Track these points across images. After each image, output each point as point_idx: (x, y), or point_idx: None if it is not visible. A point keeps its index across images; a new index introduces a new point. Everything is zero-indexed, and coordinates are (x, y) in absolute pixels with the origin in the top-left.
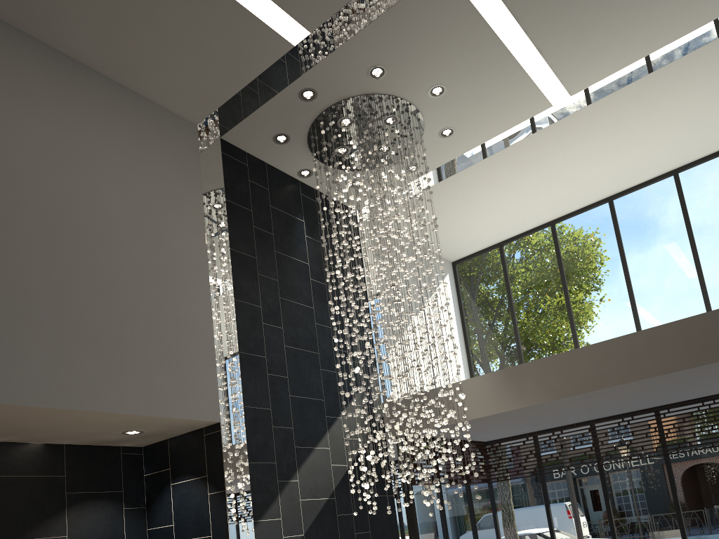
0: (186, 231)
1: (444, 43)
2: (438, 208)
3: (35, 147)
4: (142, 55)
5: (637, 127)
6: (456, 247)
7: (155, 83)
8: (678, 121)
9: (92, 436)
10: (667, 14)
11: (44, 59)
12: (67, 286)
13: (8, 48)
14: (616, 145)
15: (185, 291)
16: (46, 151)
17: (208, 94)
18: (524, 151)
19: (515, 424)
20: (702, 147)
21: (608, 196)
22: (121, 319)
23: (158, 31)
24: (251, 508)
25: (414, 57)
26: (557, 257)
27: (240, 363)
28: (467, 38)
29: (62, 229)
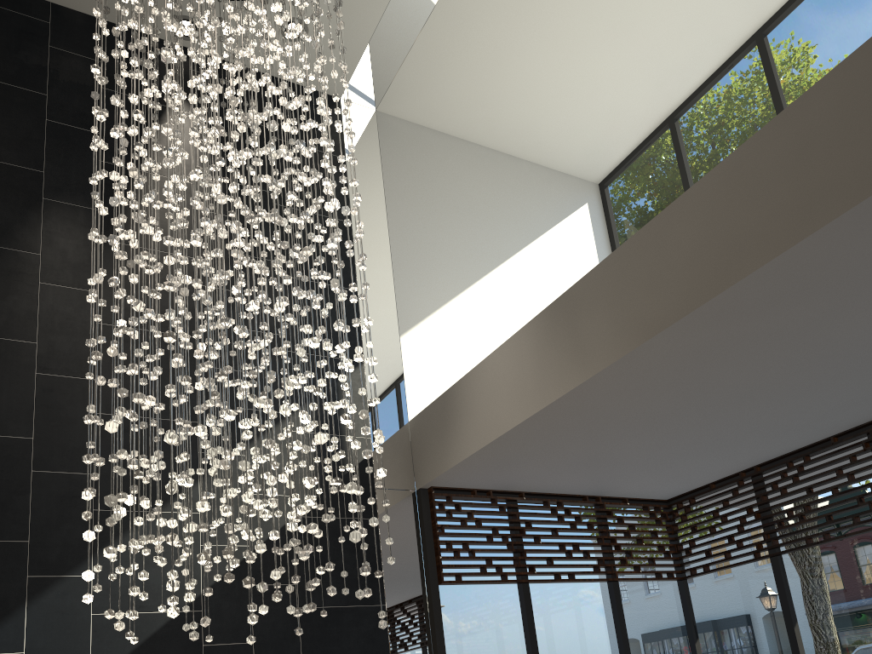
0: None
1: None
2: (489, 53)
3: None
4: None
5: None
6: (585, 146)
7: None
8: None
9: None
10: None
11: None
12: None
13: None
14: None
15: None
16: None
17: None
18: None
19: (661, 446)
20: None
21: None
22: None
23: None
24: None
25: None
26: (773, 98)
27: None
28: None
29: None
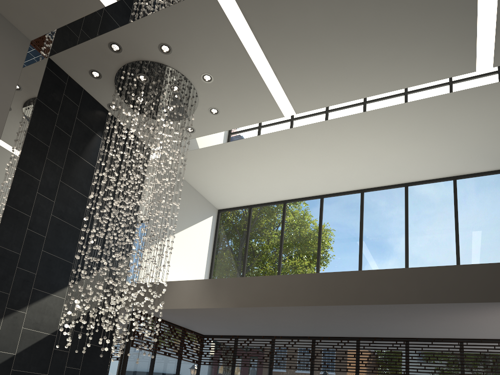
0: None
1: (211, 44)
2: (208, 165)
3: None
4: None
5: (339, 151)
6: (221, 199)
7: None
8: (364, 155)
9: None
10: (355, 78)
11: None
12: None
13: None
14: (325, 159)
15: None
16: None
17: (39, 19)
18: (266, 143)
19: (218, 324)
20: (379, 179)
21: (321, 194)
22: None
23: None
24: None
25: (191, 47)
26: (282, 224)
27: (4, 212)
28: (227, 47)
29: None
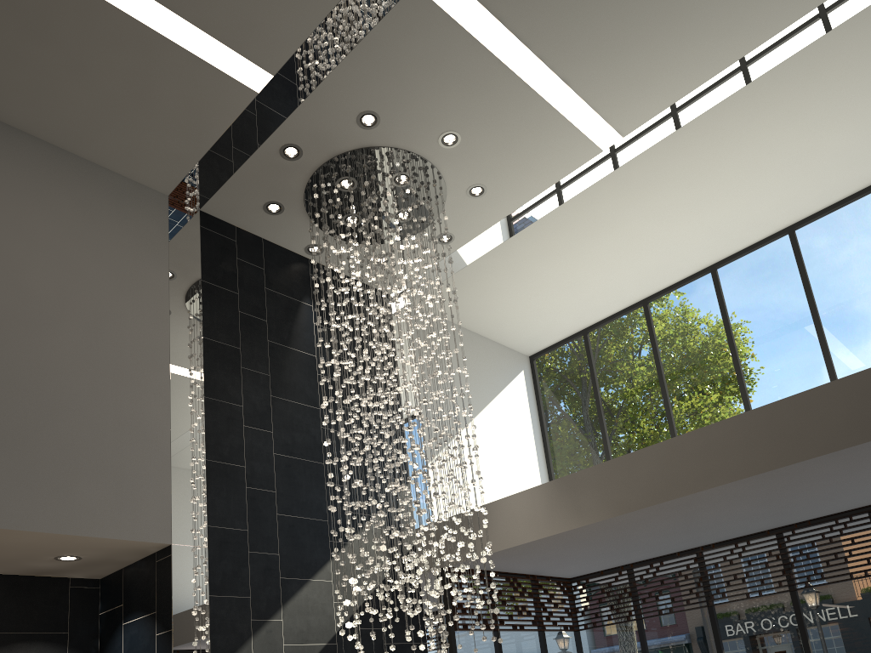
0: (142, 317)
1: (441, 78)
2: (492, 287)
3: None
4: (82, 115)
5: (723, 173)
6: (529, 337)
7: (106, 147)
8: (776, 162)
9: (19, 562)
10: (720, 24)
11: None
12: None
13: None
14: (701, 198)
15: (133, 386)
16: None
17: (171, 157)
18: (583, 211)
19: (590, 553)
20: (818, 195)
21: (710, 264)
22: (40, 418)
23: (93, 85)
24: (209, 652)
25: (409, 98)
26: (651, 343)
27: (207, 473)
28: (469, 71)
29: None
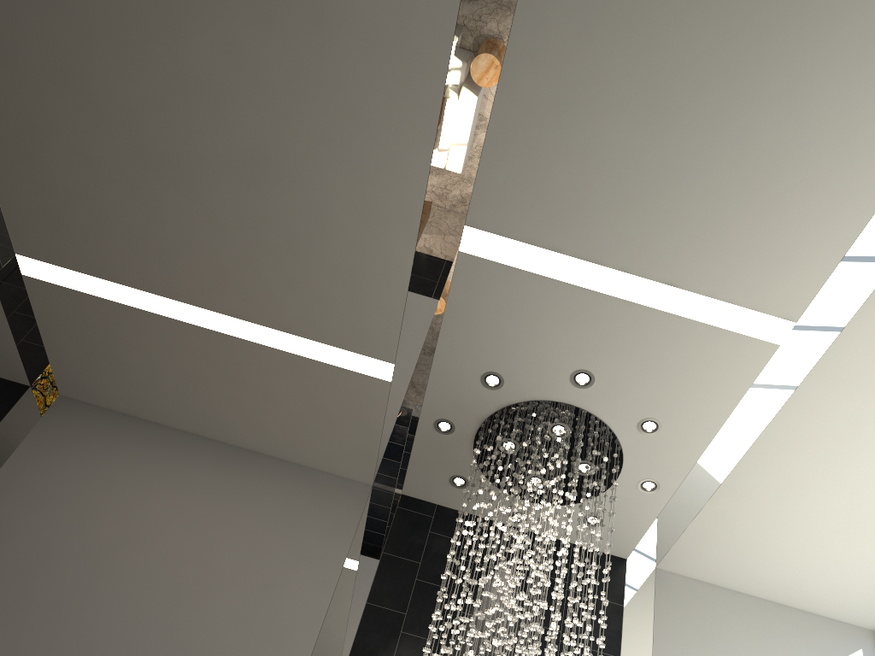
0: (308, 585)
1: (534, 322)
2: (749, 537)
3: (169, 518)
4: (287, 431)
5: None
6: (854, 602)
7: (312, 453)
8: None
9: None
10: (830, 154)
11: (216, 453)
12: (135, 632)
13: (185, 450)
14: None
15: (276, 645)
16: (179, 520)
17: (358, 451)
18: (809, 423)
19: None
20: None
21: None
22: None
23: (282, 407)
24: None
25: (516, 350)
26: None
27: None
28: (557, 307)
29: (158, 583)
